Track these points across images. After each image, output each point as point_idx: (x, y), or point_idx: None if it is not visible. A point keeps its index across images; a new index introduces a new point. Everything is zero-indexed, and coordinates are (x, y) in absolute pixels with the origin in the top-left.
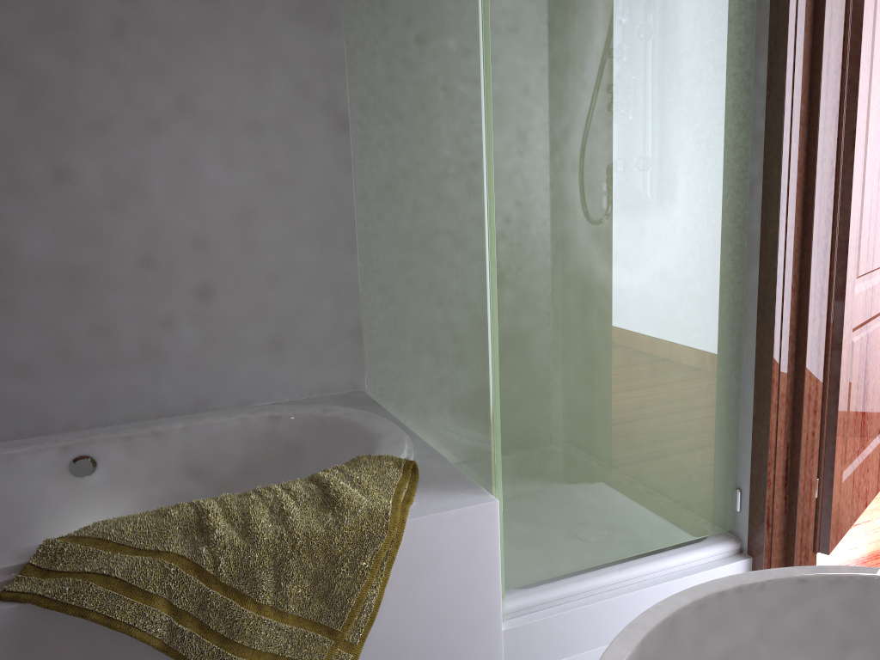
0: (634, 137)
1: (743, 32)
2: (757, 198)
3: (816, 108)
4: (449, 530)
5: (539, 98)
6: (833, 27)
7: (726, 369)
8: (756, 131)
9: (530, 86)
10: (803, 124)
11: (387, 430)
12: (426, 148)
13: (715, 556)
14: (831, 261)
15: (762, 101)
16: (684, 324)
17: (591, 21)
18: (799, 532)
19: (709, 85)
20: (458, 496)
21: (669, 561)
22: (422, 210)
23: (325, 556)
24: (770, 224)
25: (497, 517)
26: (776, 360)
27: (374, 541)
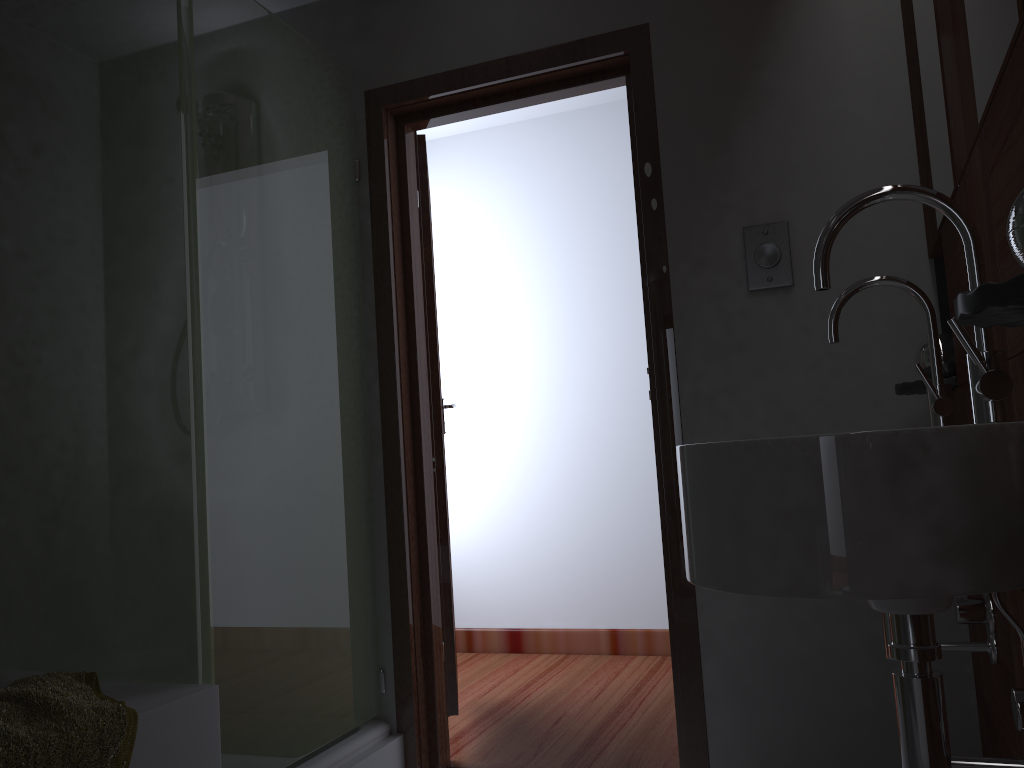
0: (294, 329)
1: (354, 260)
2: (375, 395)
3: (413, 324)
4: (177, 725)
5: (229, 278)
6: (417, 265)
7: (365, 549)
8: (369, 340)
9: (223, 266)
10: (405, 335)
11: (1, 672)
12: (76, 323)
13: (375, 740)
14: (432, 448)
15: (373, 316)
16: (336, 504)
17: (262, 223)
18: (438, 695)
19: (338, 296)
20: (169, 692)
21: (344, 750)
22: (62, 393)
23: (62, 766)
24: (390, 415)
25: (218, 705)
26: (407, 533)
27: (114, 740)
